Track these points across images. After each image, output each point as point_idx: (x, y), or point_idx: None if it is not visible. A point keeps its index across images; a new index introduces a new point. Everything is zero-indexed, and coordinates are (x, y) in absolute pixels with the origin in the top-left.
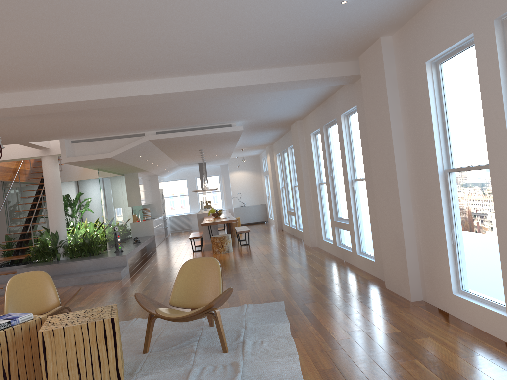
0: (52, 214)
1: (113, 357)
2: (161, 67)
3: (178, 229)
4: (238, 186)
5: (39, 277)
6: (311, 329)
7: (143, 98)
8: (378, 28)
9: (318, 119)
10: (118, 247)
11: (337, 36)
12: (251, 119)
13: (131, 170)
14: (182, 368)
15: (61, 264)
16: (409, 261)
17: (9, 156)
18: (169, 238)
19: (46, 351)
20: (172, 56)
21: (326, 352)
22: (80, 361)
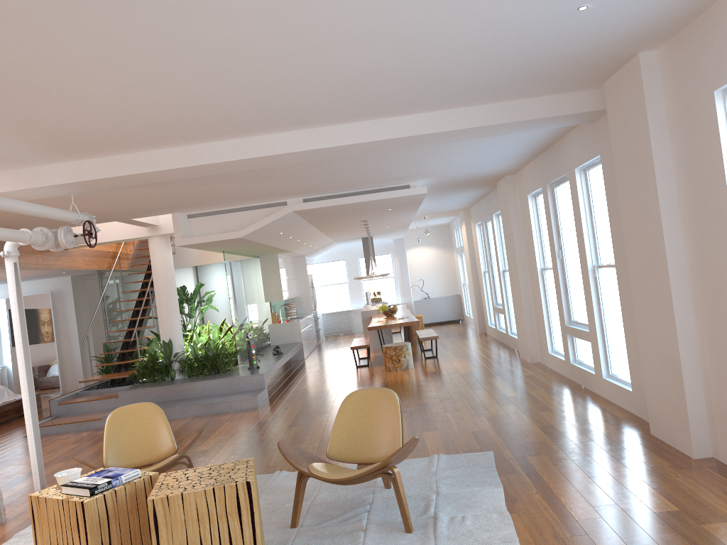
0: (164, 317)
1: (249, 538)
2: (309, 113)
3: (334, 331)
4: (420, 269)
5: (148, 411)
6: (537, 500)
7: (285, 157)
8: (636, 41)
9: (539, 175)
10: (252, 362)
11: (571, 57)
12: (439, 177)
13: (268, 252)
14: None
15: (176, 386)
16: (689, 397)
17: (106, 237)
18: (322, 345)
19: (158, 526)
20: (325, 98)
21: (561, 540)
22: (205, 542)
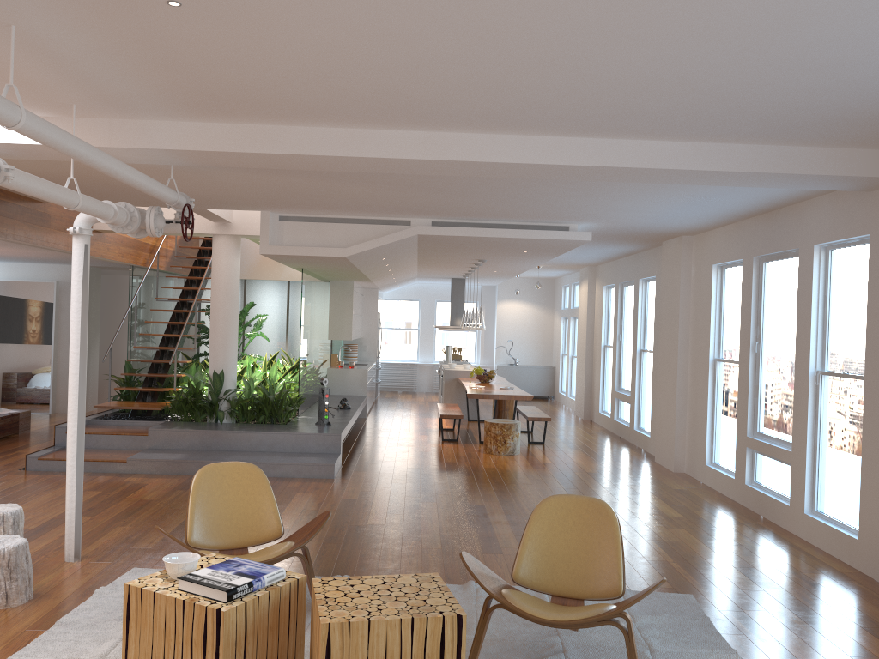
0: (218, 340)
1: None
2: (542, 115)
3: (392, 386)
4: (510, 328)
5: (247, 475)
6: None
7: (478, 166)
8: None
9: (742, 243)
10: (323, 416)
11: None
12: (610, 223)
13: (347, 278)
14: None
15: (225, 433)
16: None
17: None
18: (380, 402)
19: None
20: (582, 99)
21: None
22: None
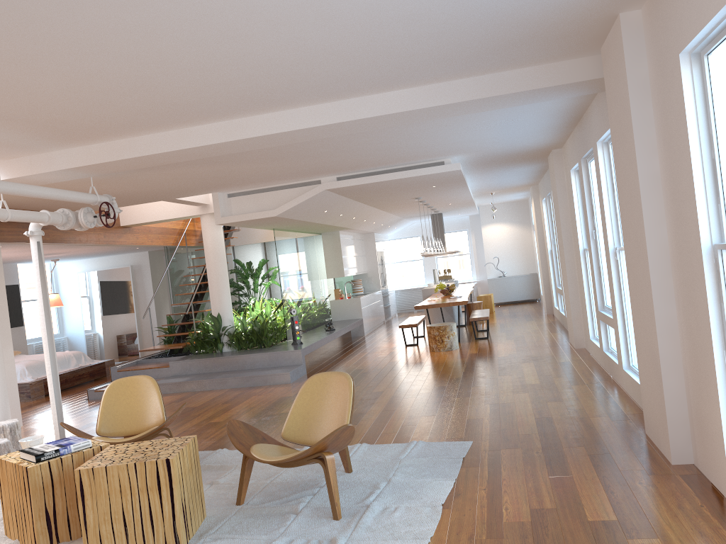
0: (214, 292)
1: (168, 513)
2: (282, 94)
3: (408, 308)
4: (495, 247)
5: (144, 384)
6: (480, 497)
7: (274, 137)
8: (606, 1)
9: (576, 149)
10: (295, 338)
11: (537, 22)
12: (473, 152)
13: (326, 229)
14: (264, 538)
15: (220, 359)
16: (668, 397)
17: (162, 216)
18: (390, 321)
19: (84, 495)
20: (287, 78)
21: (474, 541)
22: (127, 514)
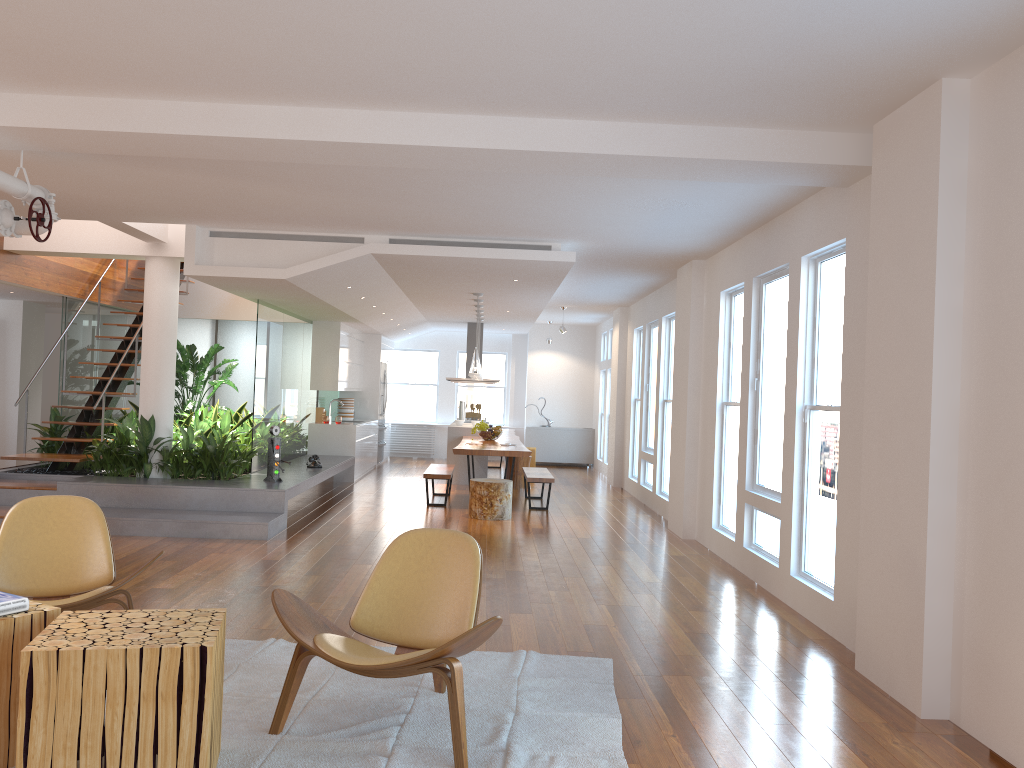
0: (149, 381)
1: (189, 742)
2: (417, 82)
3: (406, 452)
4: (543, 384)
5: (79, 512)
6: (673, 747)
7: (369, 151)
8: (944, 54)
9: (744, 263)
10: (272, 471)
11: (841, 62)
12: (597, 241)
13: (327, 316)
14: None
15: (148, 488)
16: (929, 622)
17: (81, 246)
18: (383, 467)
19: (33, 699)
20: (446, 57)
21: None
22: (111, 739)
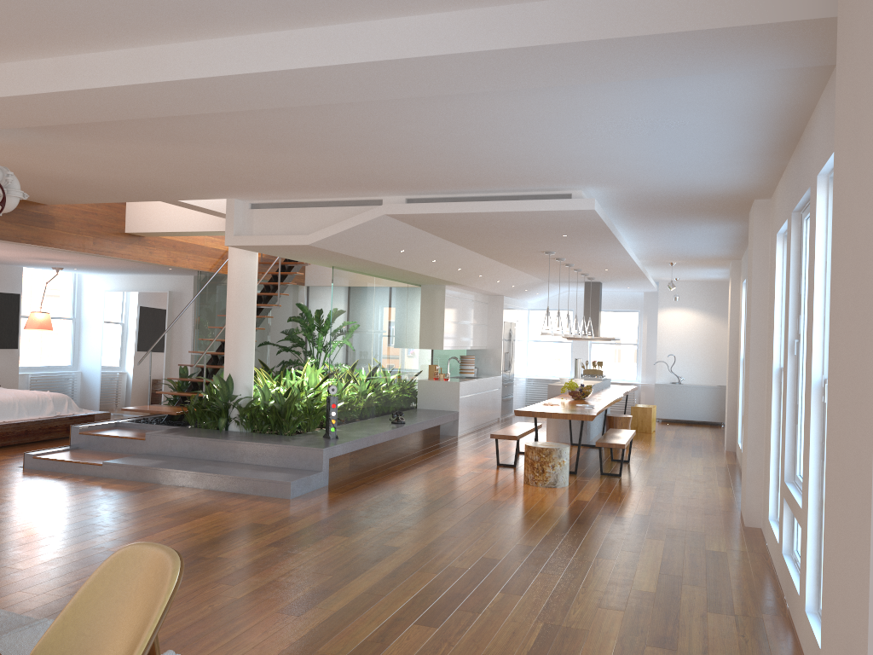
0: (230, 343)
1: None
2: None
3: None
4: (674, 341)
5: None
6: None
7: (213, 89)
8: None
9: (788, 195)
10: (328, 428)
11: None
12: (618, 184)
13: (423, 279)
14: None
15: (212, 441)
16: None
17: (179, 226)
18: (507, 420)
19: None
20: None
21: None
22: None
